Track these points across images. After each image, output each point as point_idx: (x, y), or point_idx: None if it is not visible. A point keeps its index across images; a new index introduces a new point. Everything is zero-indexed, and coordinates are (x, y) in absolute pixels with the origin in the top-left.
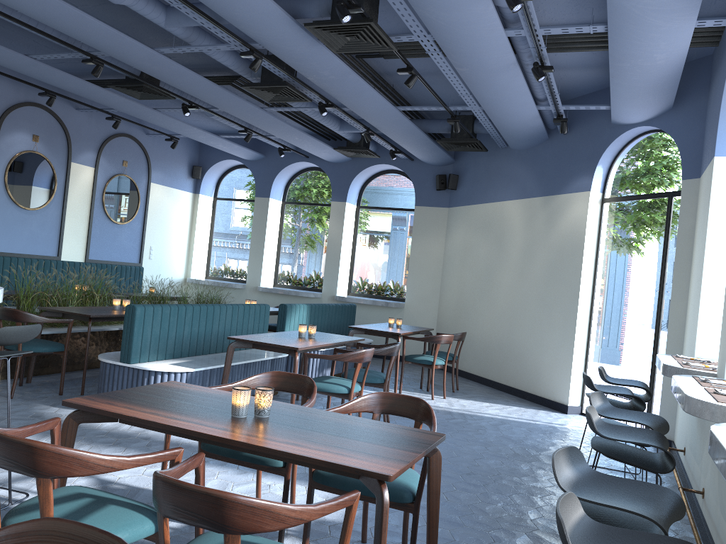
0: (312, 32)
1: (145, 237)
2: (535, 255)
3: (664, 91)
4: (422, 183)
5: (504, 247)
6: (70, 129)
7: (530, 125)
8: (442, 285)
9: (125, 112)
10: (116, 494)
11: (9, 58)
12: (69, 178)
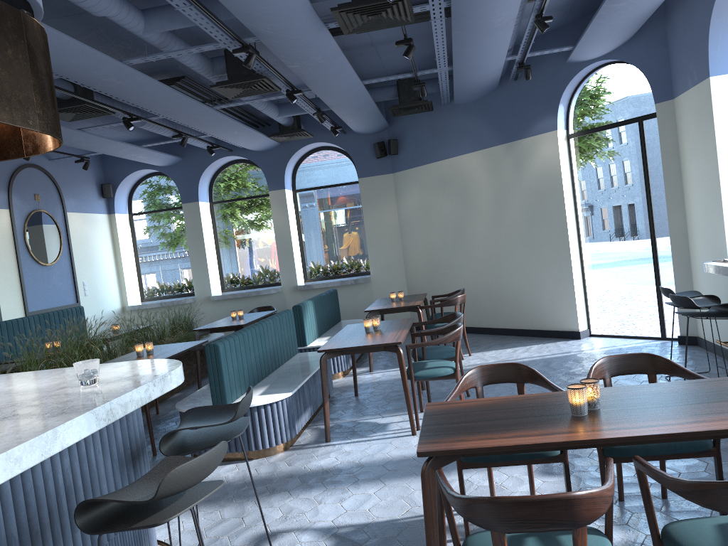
0: (335, 16)
1: (76, 273)
2: (509, 200)
3: (637, 25)
4: (360, 155)
5: (470, 200)
6: None
7: (492, 77)
8: (404, 250)
9: None
10: (356, 537)
11: None
12: None
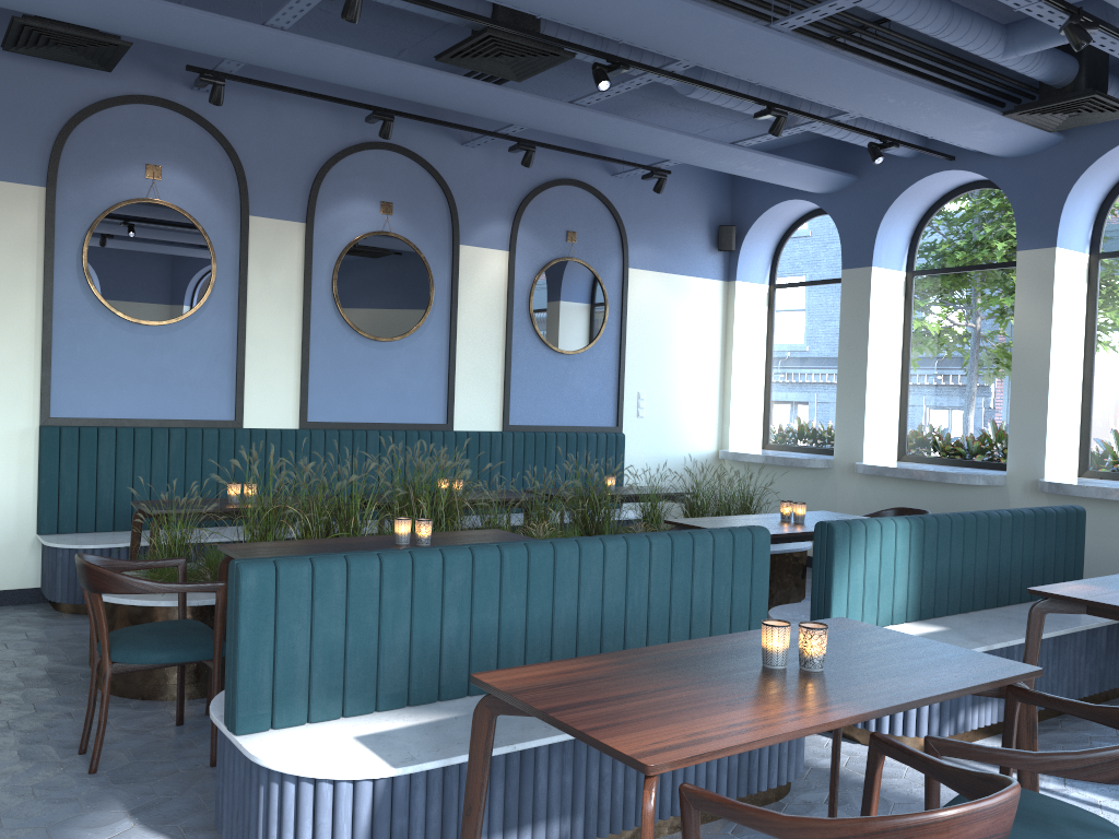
0: None
1: (625, 376)
2: None
3: None
4: None
5: None
6: (453, 183)
7: None
8: None
9: (517, 121)
10: None
11: (233, 37)
12: (457, 275)
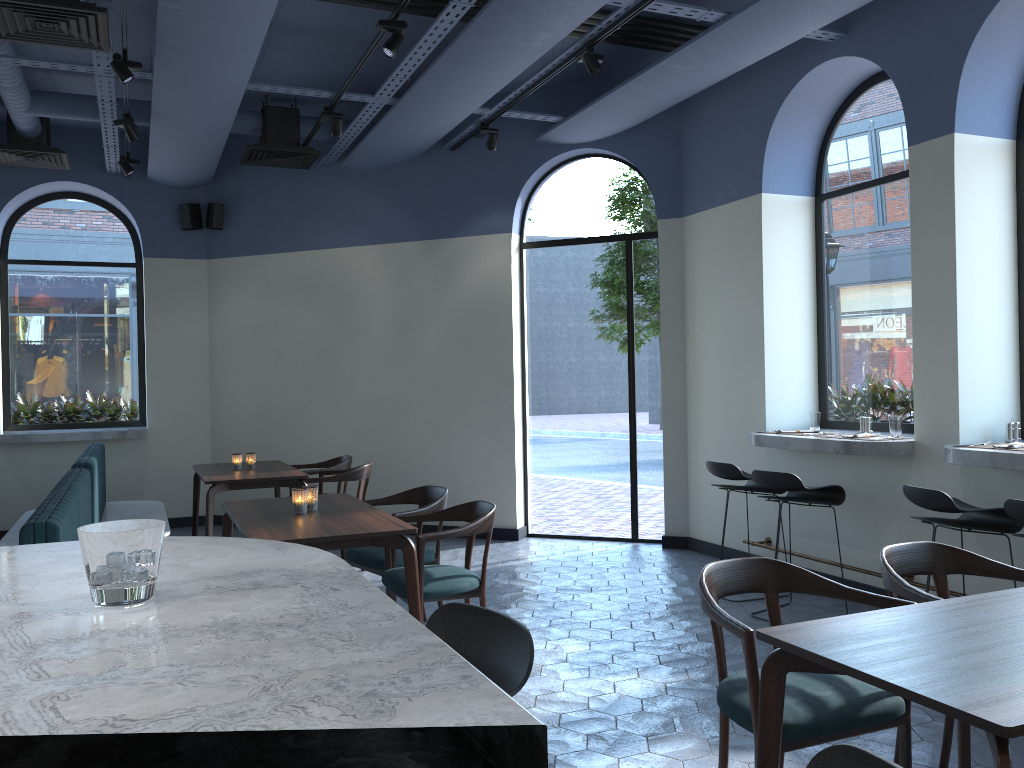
0: None
1: None
2: (421, 326)
3: (666, 107)
4: (152, 218)
5: (353, 318)
6: None
7: (438, 134)
8: (214, 389)
9: None
10: None
11: None
12: None
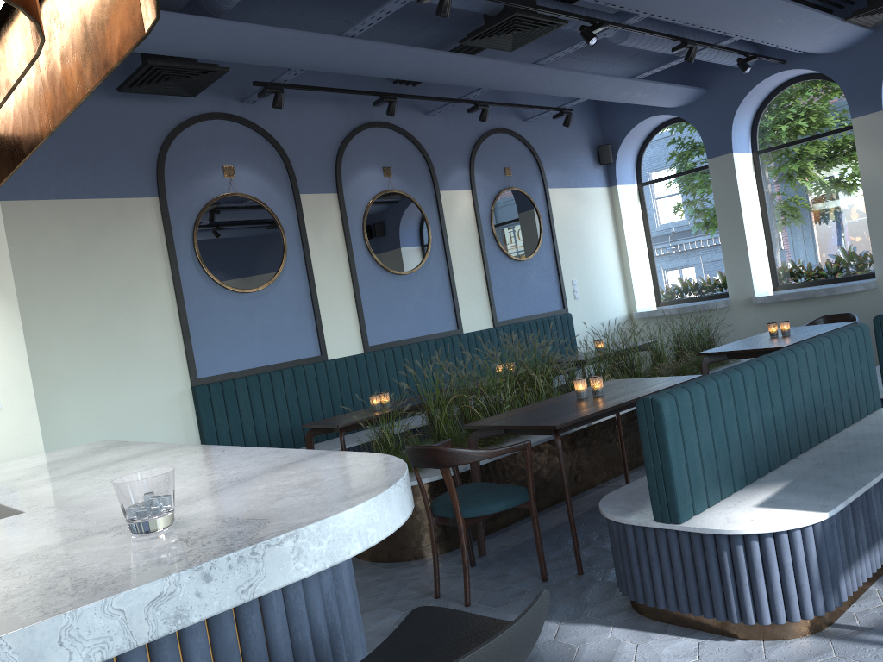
0: None
1: (561, 270)
2: None
3: None
4: None
5: None
6: (426, 145)
7: None
8: None
9: (494, 85)
10: None
11: (319, 49)
12: (442, 214)
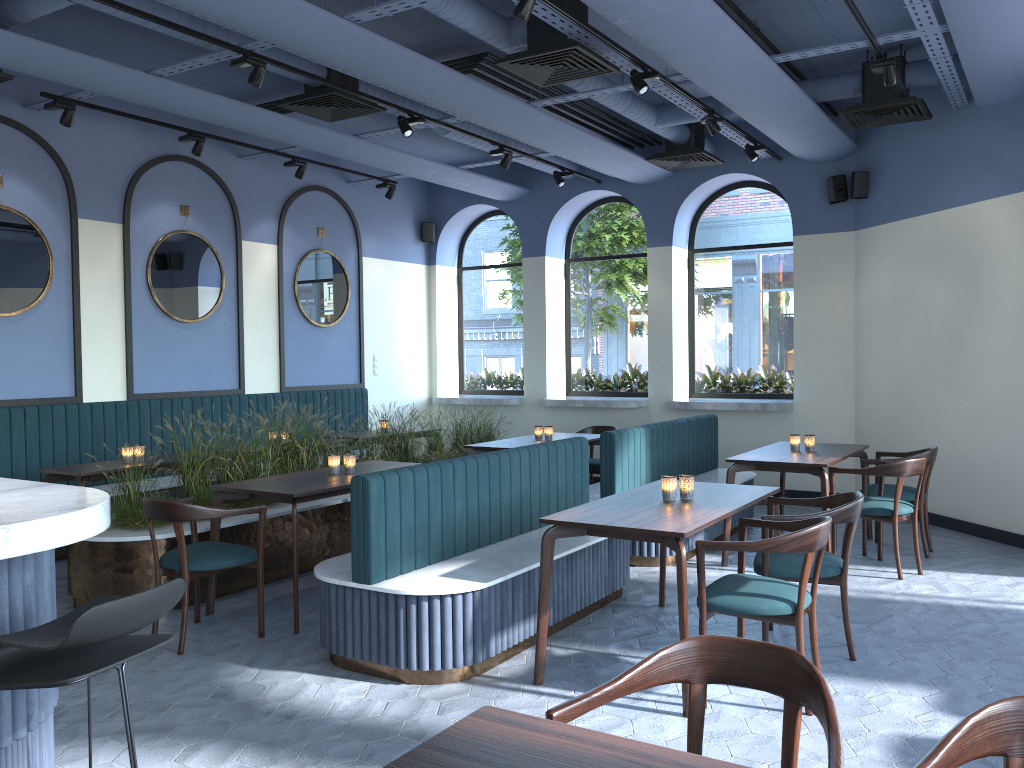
0: None
1: (364, 342)
2: None
3: None
4: (801, 196)
5: (984, 286)
6: (234, 189)
7: None
8: (857, 365)
9: (311, 147)
10: None
11: (121, 81)
12: (241, 265)
